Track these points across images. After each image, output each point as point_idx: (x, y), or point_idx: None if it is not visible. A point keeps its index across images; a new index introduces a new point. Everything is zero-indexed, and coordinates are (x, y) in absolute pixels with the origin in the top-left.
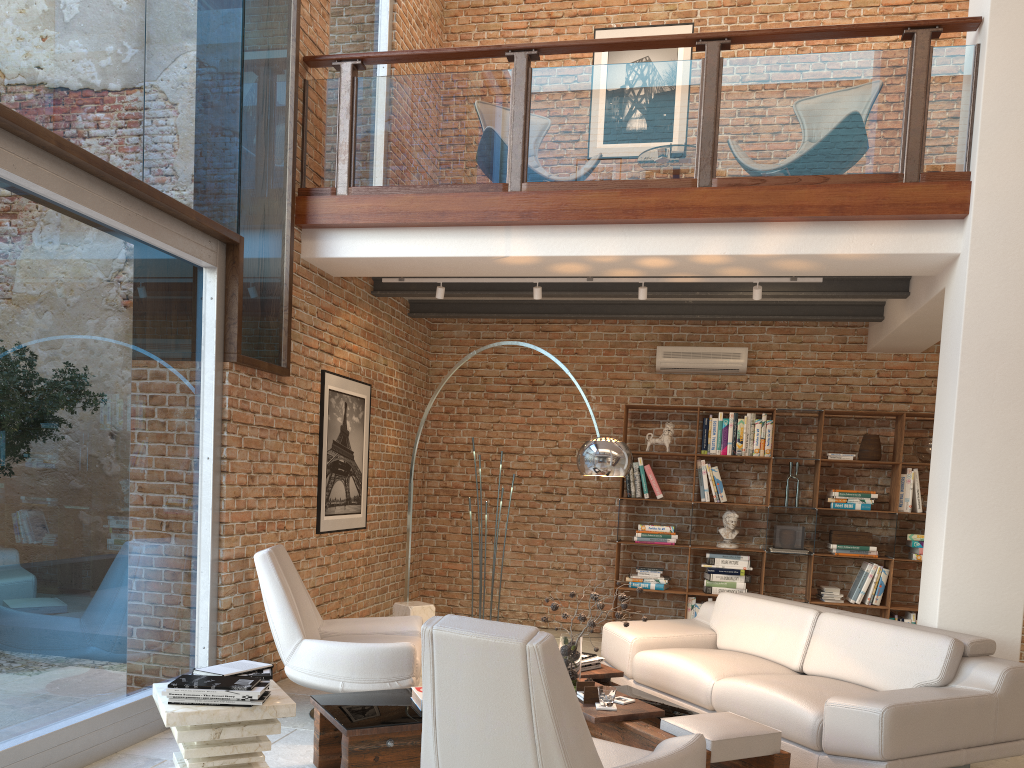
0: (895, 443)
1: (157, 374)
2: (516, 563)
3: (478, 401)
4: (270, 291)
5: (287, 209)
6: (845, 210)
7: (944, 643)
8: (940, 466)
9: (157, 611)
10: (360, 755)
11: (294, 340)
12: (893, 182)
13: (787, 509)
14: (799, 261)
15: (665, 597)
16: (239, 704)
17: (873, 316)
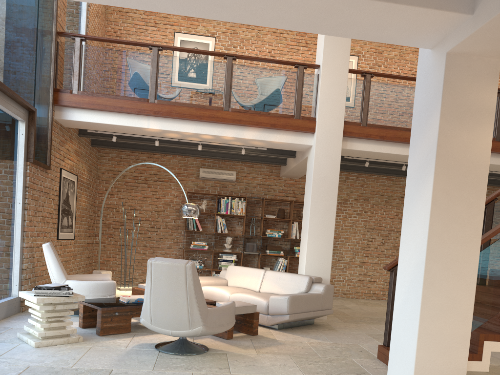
0: (290, 212)
1: (3, 165)
2: (138, 258)
3: (121, 186)
4: (44, 132)
5: (50, 97)
6: (275, 126)
7: (306, 278)
8: (305, 219)
9: (0, 267)
10: (105, 318)
11: (51, 154)
12: (291, 118)
13: (250, 236)
14: (259, 142)
15: (202, 272)
16: (64, 295)
17: (283, 163)
